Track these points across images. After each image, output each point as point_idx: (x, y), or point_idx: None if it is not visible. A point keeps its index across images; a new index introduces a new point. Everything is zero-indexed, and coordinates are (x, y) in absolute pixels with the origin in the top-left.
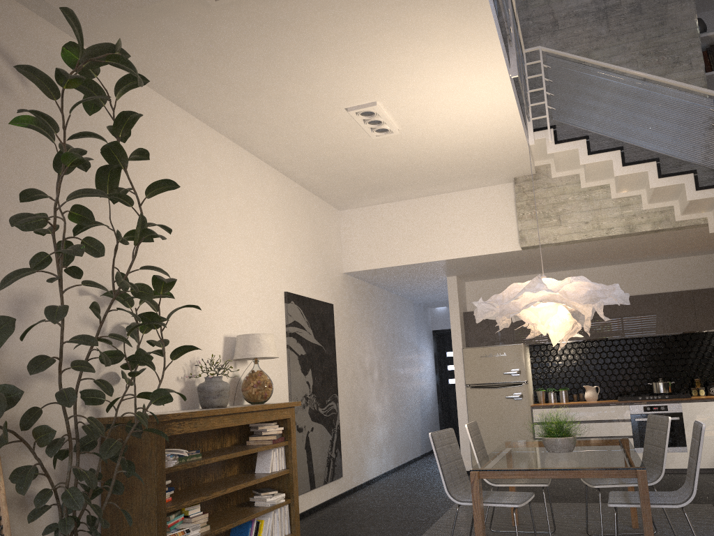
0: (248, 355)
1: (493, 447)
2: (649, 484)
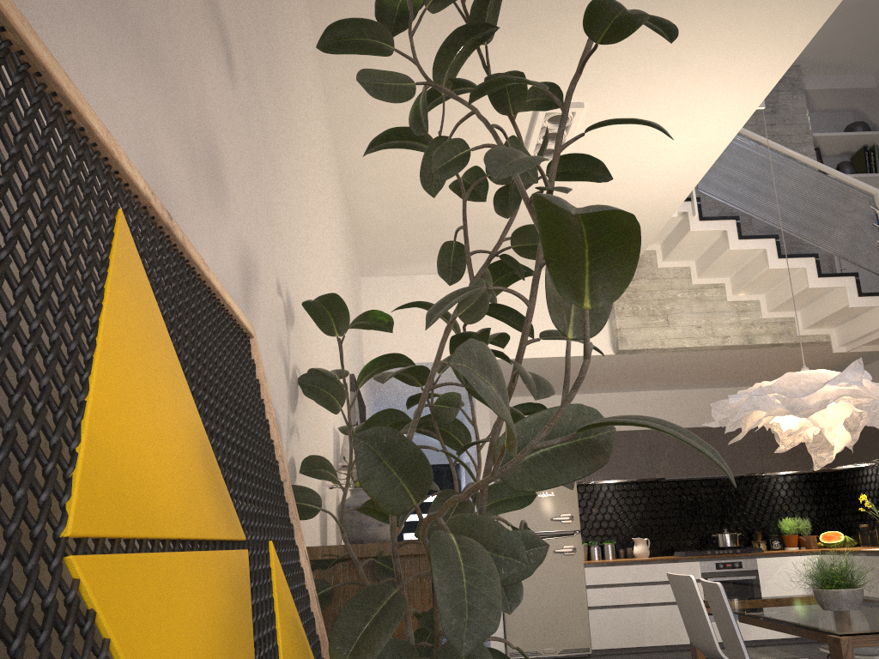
0: None
1: (536, 621)
2: None
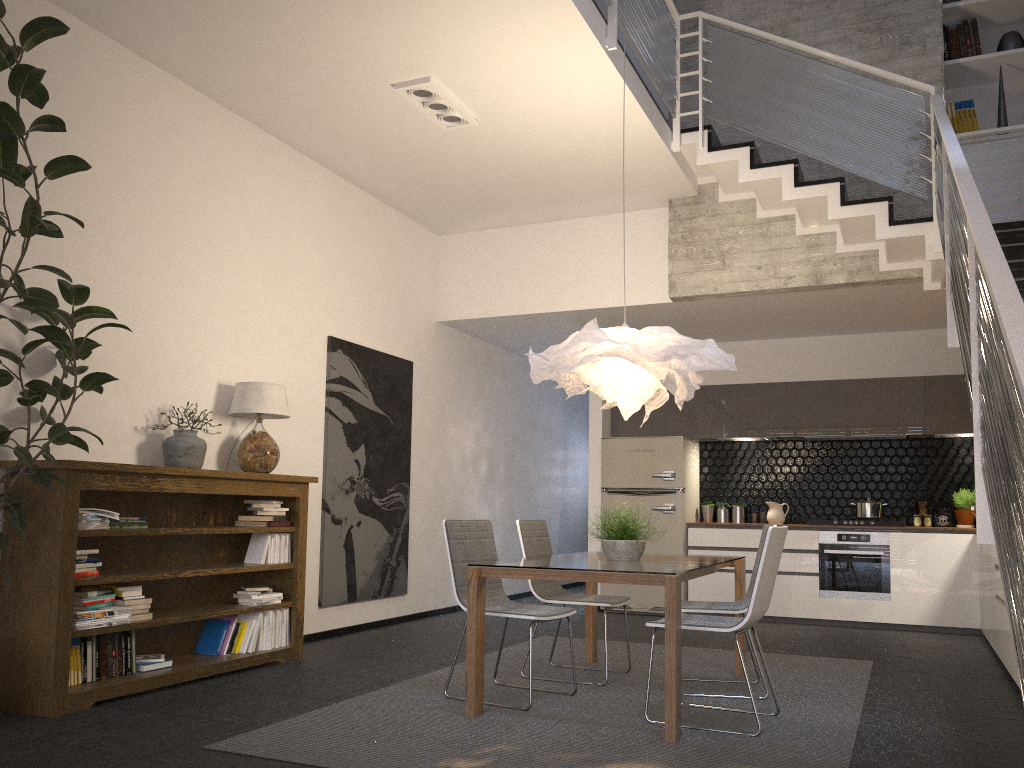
0: (244, 409)
1: None
2: (737, 612)
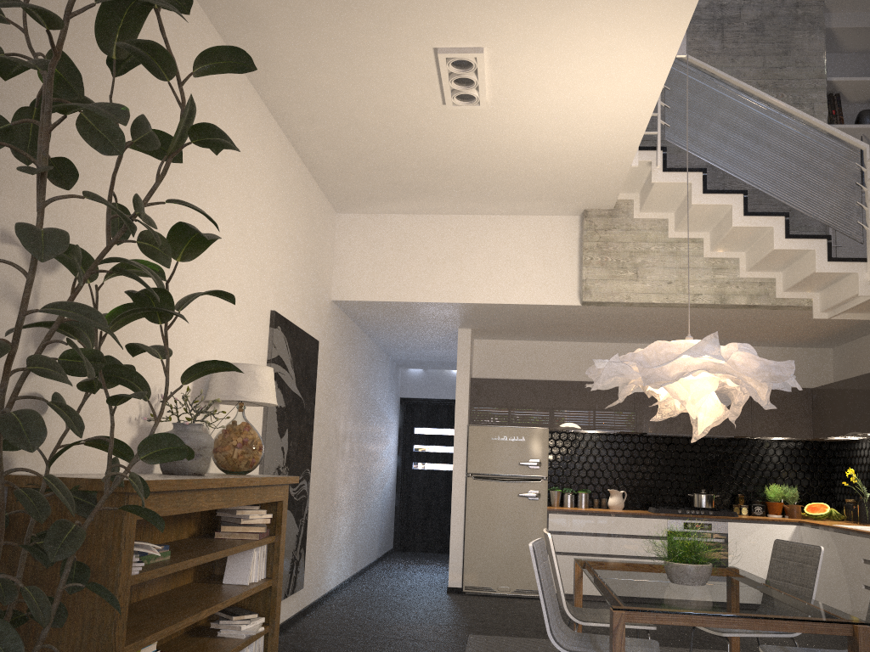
0: (236, 396)
1: (494, 559)
2: (791, 635)
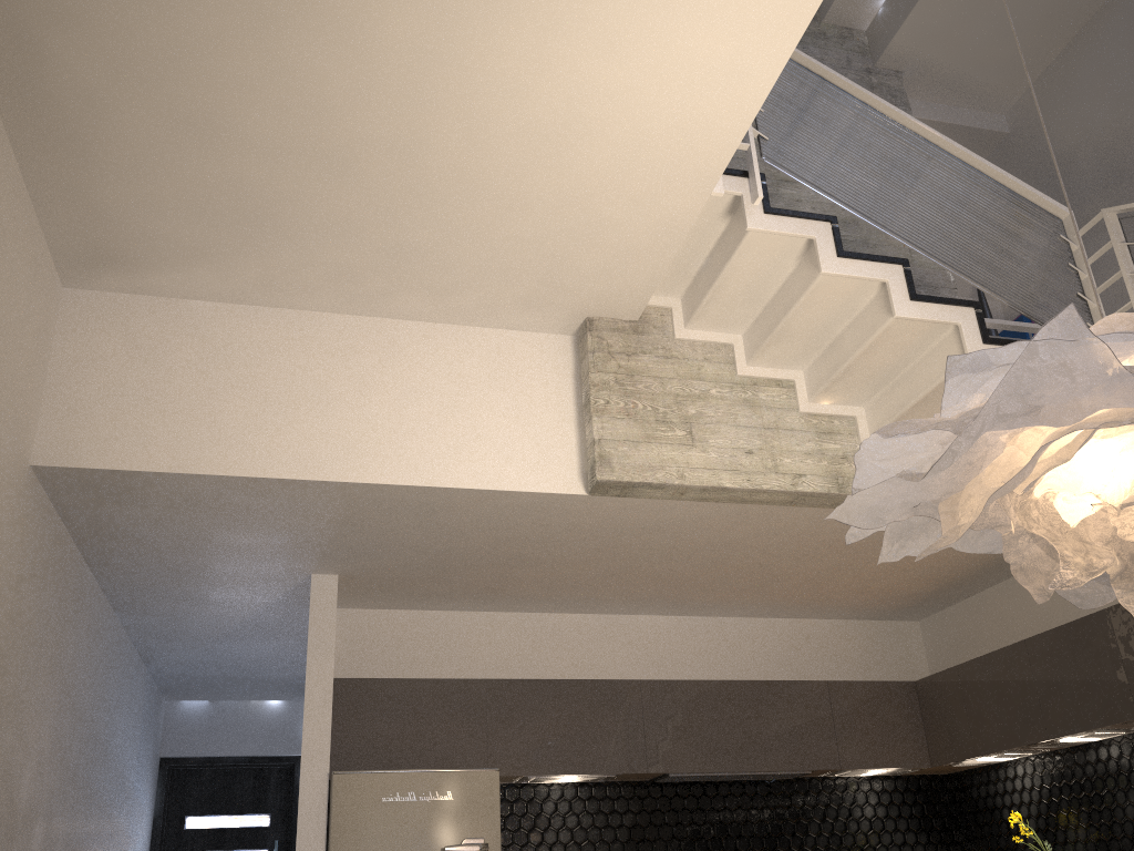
0: None
1: None
2: None
